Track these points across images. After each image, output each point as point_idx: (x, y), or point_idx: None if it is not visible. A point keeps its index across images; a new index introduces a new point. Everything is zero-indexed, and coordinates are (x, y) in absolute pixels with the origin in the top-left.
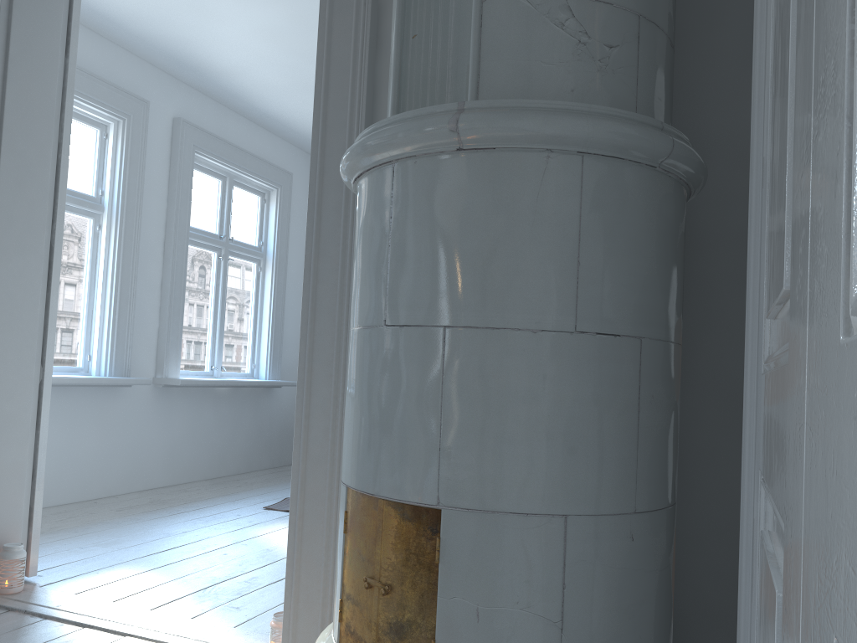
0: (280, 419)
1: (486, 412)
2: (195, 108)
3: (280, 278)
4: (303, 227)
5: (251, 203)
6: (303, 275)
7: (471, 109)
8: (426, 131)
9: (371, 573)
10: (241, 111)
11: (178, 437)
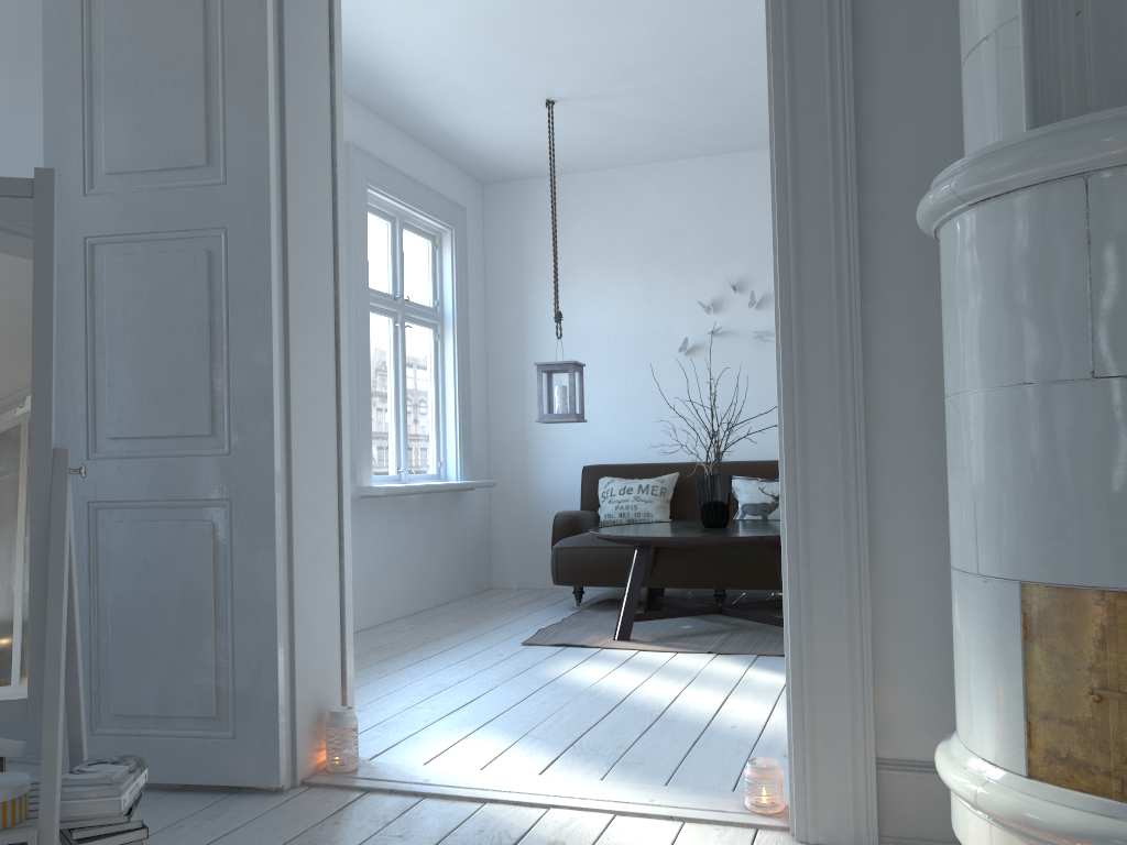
0: (473, 532)
1: None
2: (360, 128)
3: (463, 347)
4: (478, 278)
5: (421, 251)
6: (779, 331)
7: None
8: None
9: (1098, 684)
10: (408, 129)
11: (374, 563)
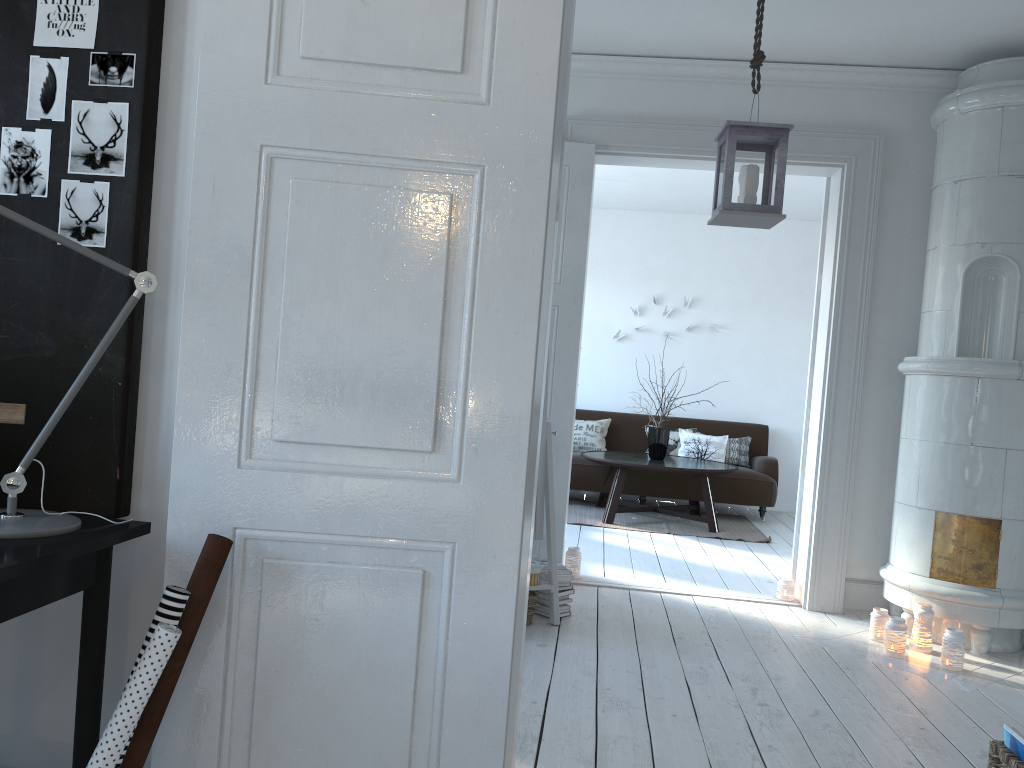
0: None
1: (1022, 482)
2: None
3: None
4: None
5: None
6: (826, 396)
7: (1023, 364)
8: (1007, 372)
9: (959, 546)
10: None
11: None
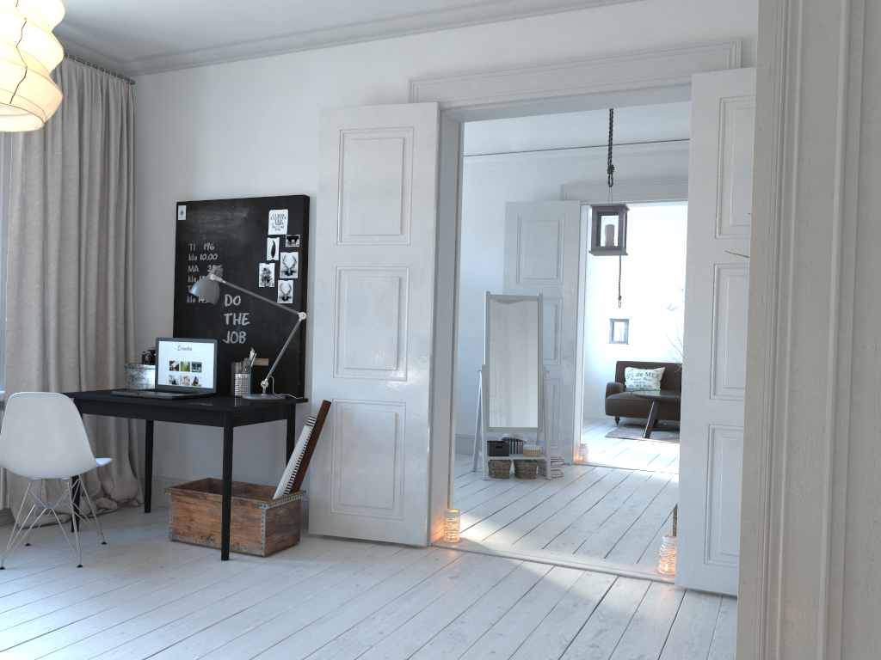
0: None
1: None
2: None
3: None
4: None
5: None
6: None
7: None
8: None
9: None
10: None
11: None
